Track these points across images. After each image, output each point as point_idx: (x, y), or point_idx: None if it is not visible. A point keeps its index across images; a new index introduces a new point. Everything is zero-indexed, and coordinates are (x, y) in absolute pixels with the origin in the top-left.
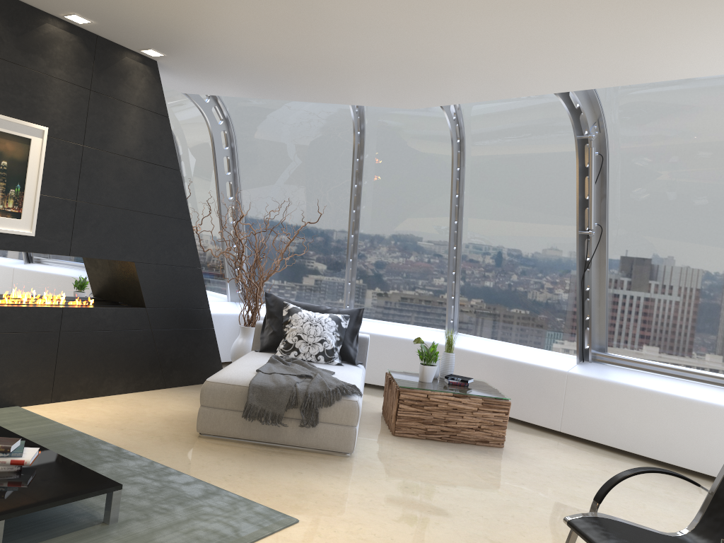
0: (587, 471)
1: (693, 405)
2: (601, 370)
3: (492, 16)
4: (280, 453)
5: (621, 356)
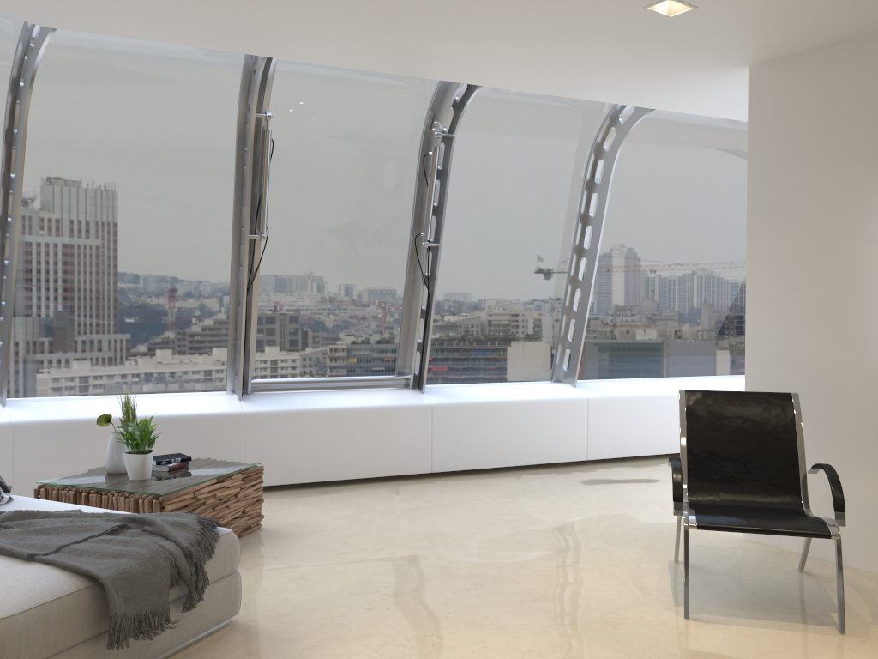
0: (359, 513)
1: (383, 412)
2: (272, 400)
3: None
4: None
5: (282, 380)
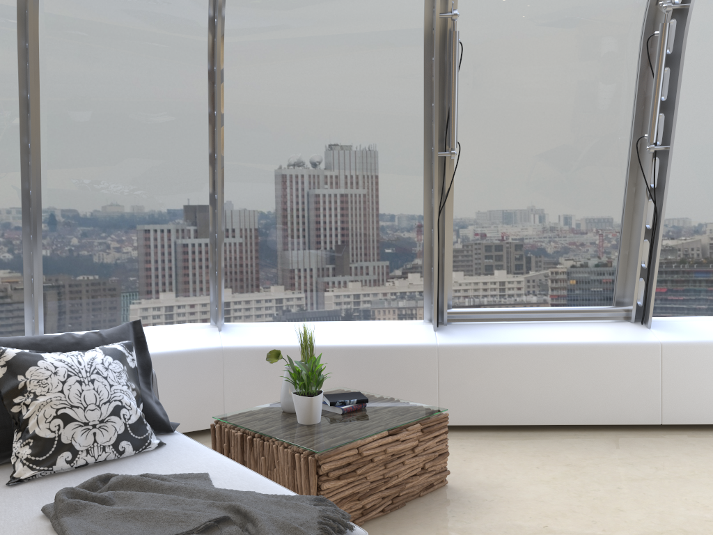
0: (566, 477)
1: (598, 350)
2: (469, 332)
3: None
4: None
5: (481, 309)
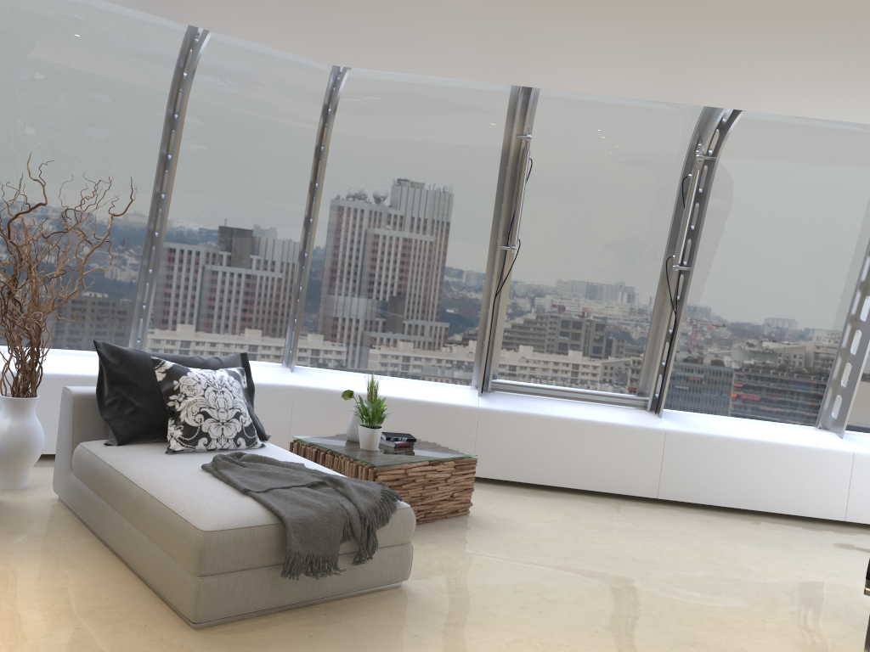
0: (564, 521)
1: (613, 429)
2: (508, 400)
3: (673, 9)
4: (336, 613)
5: (521, 383)
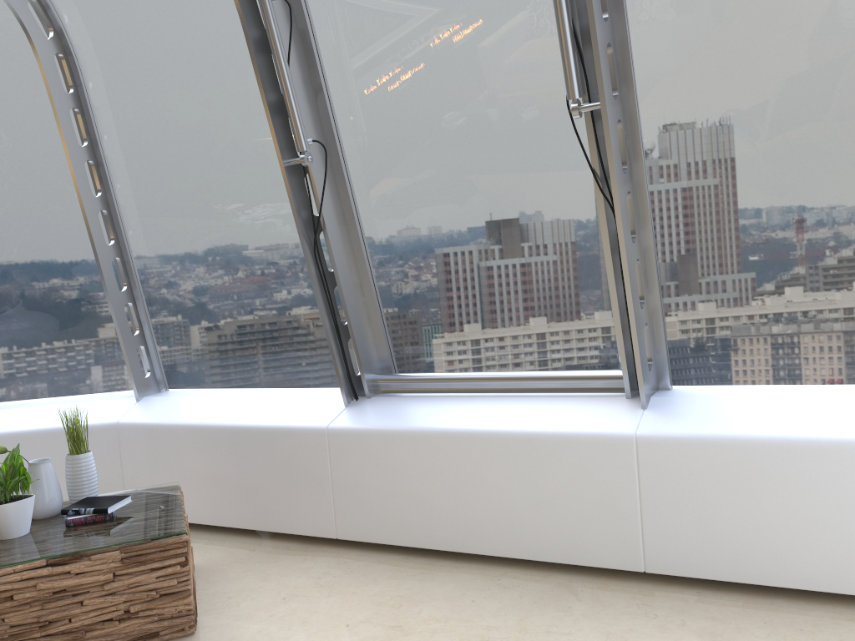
0: None
1: (536, 444)
2: (385, 409)
3: None
4: None
5: (416, 375)
